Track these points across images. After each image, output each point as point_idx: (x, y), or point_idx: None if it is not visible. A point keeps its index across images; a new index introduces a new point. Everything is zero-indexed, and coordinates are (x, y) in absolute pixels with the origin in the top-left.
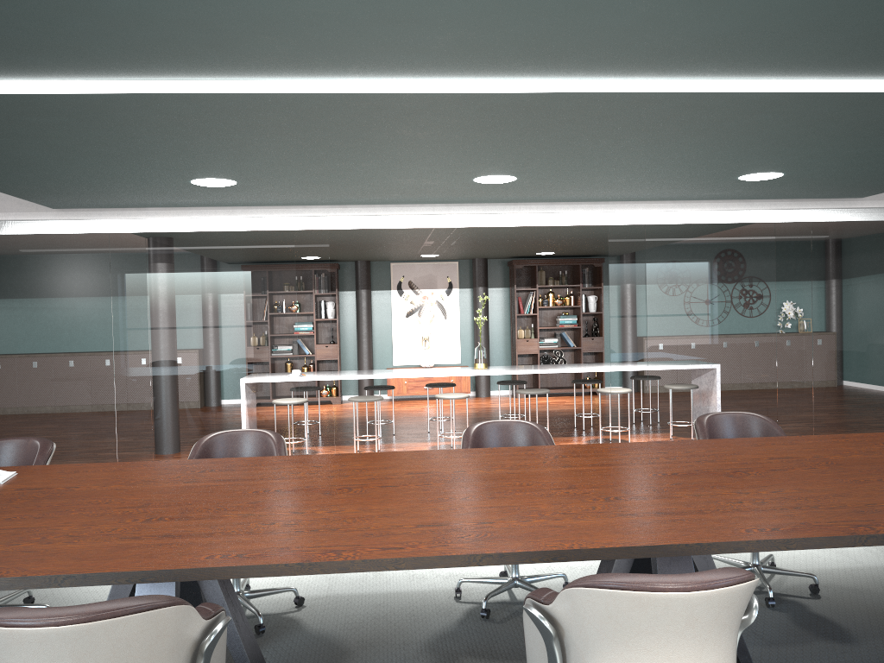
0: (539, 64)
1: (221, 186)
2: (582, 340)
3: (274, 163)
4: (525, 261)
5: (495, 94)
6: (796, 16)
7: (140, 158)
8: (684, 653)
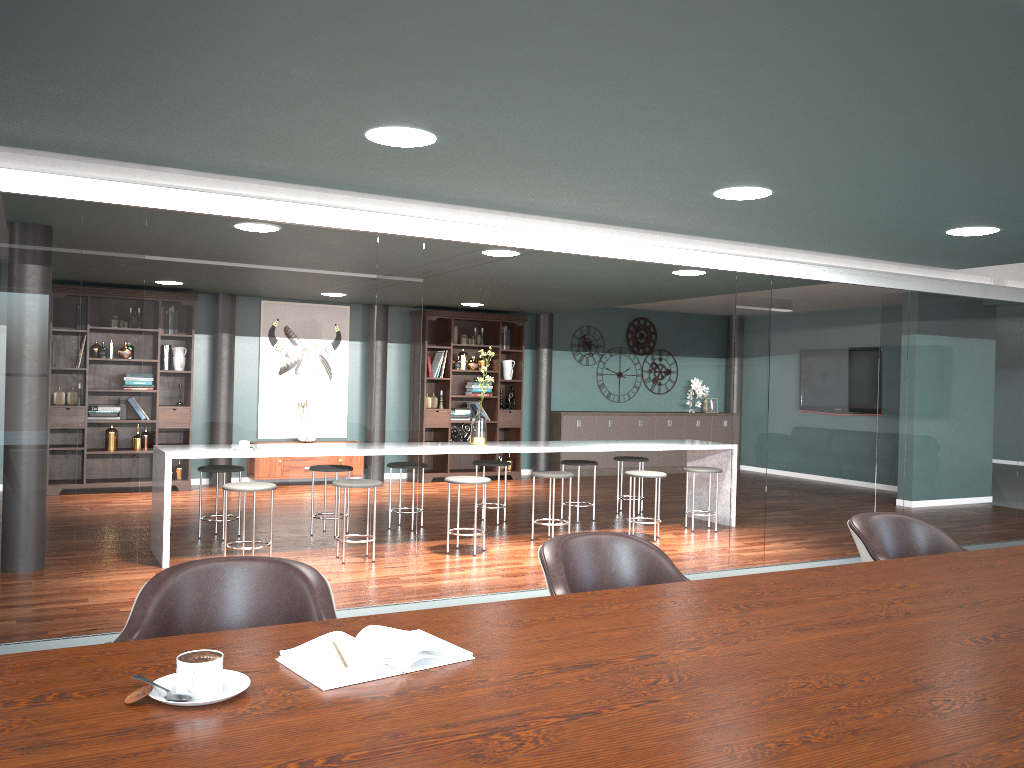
0: None
1: (388, 147)
2: (499, 413)
3: (580, 119)
4: (440, 312)
5: None
6: None
7: (425, 68)
8: None
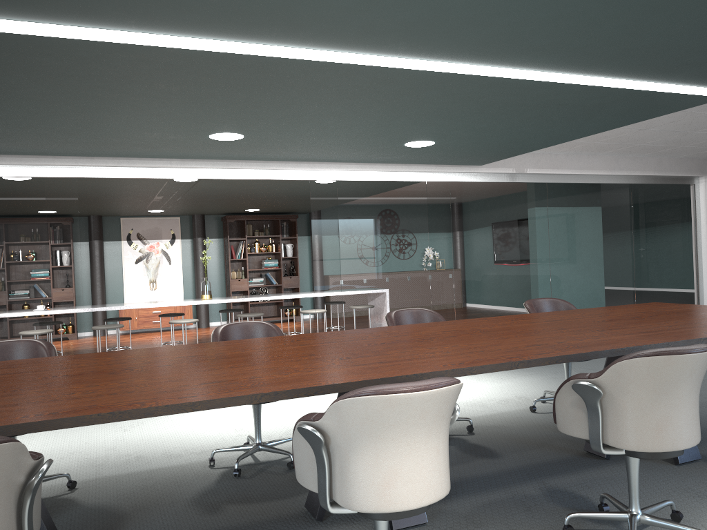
0: (281, 32)
1: None
2: (282, 279)
3: (37, 110)
4: (236, 216)
5: (243, 56)
6: (461, 12)
7: None
8: (418, 439)
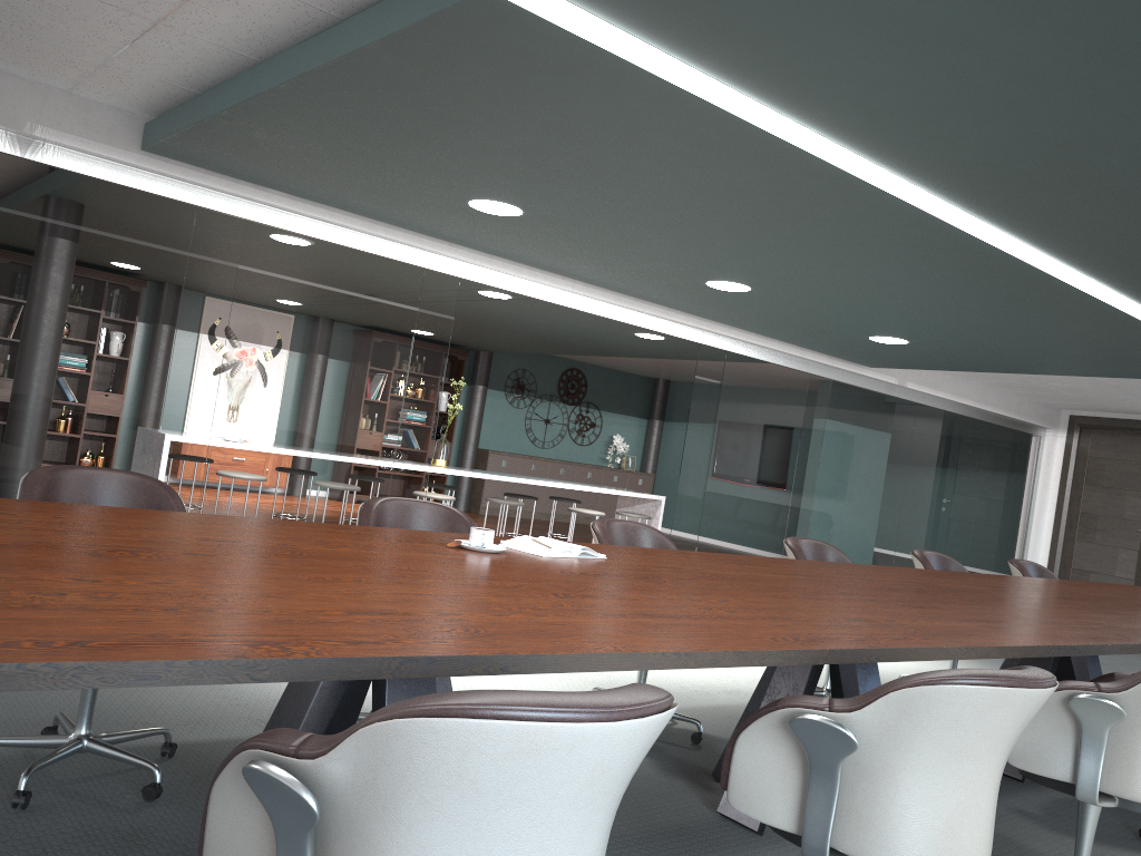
0: (1102, 261)
1: (478, 211)
2: None
3: (640, 222)
4: None
5: (1009, 260)
6: None
7: (555, 178)
8: None
